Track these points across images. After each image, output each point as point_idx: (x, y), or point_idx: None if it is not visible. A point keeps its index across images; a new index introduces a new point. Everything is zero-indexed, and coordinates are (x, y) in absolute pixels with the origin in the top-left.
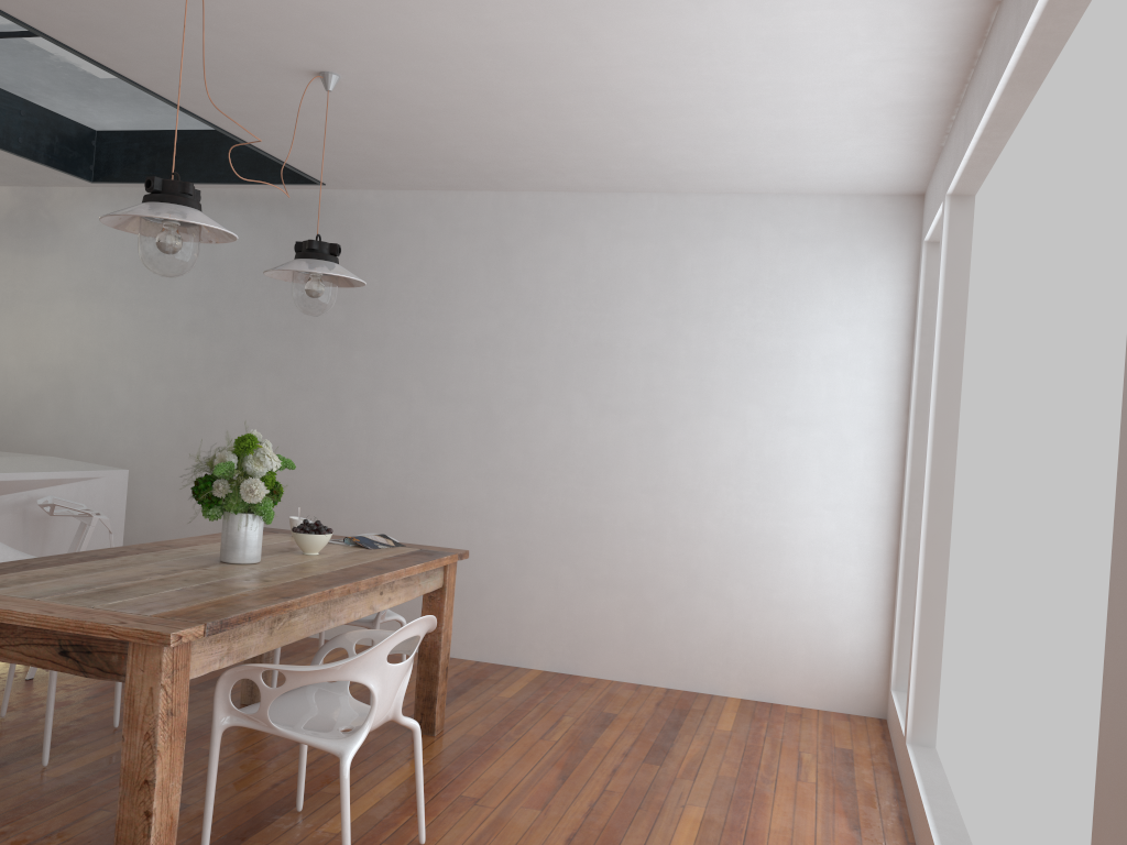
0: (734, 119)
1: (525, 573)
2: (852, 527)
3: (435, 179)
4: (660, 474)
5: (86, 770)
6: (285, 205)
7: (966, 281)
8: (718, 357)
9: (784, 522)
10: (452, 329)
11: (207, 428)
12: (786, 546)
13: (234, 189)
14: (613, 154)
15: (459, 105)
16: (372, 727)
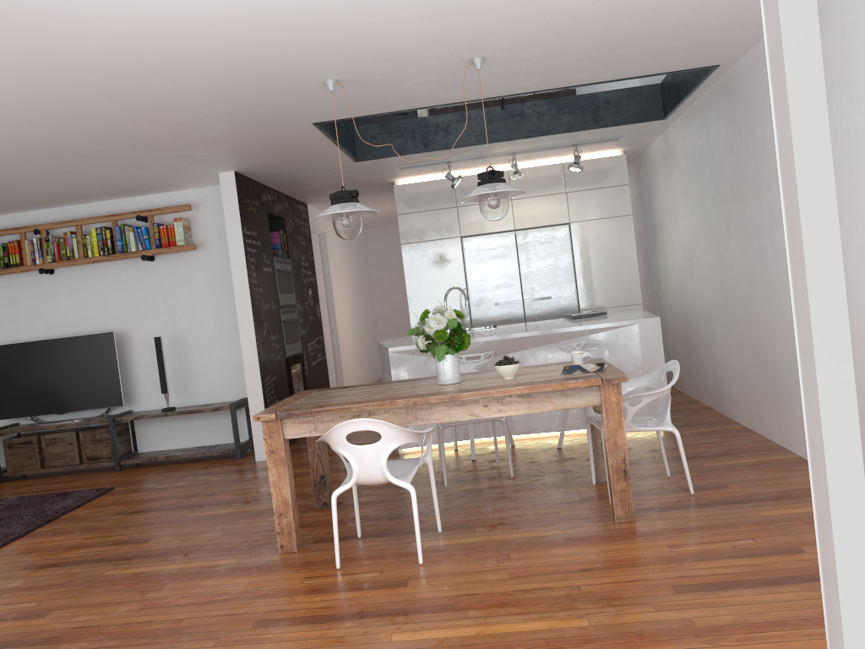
0: None
1: (863, 397)
2: None
3: (736, 30)
4: None
5: (449, 492)
6: (723, 89)
7: None
8: None
9: None
10: None
11: (726, 278)
12: None
13: (708, 90)
14: None
15: (543, 25)
16: (365, 481)
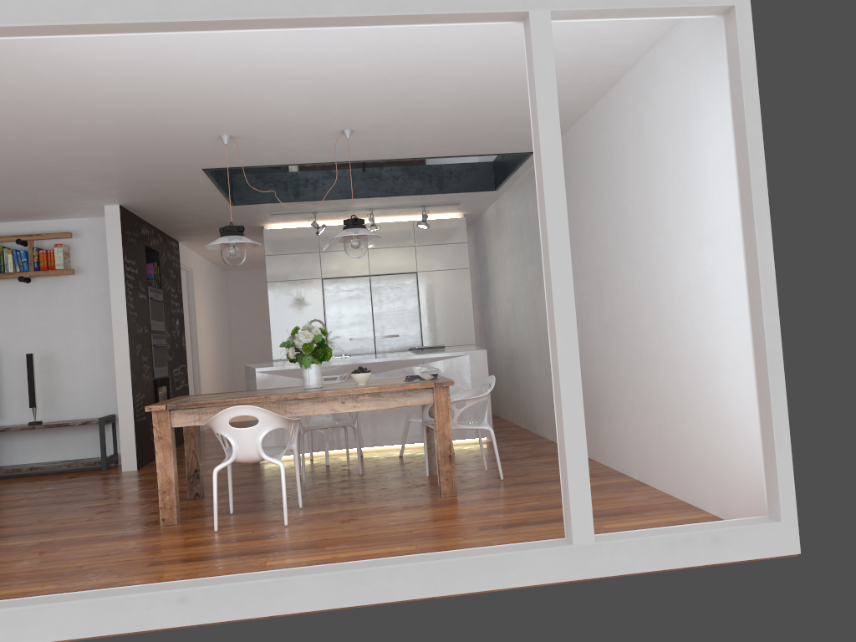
0: (453, 43)
1: (623, 402)
2: (750, 339)
3: None
4: (658, 310)
5: (307, 485)
6: None
7: (535, 93)
8: (666, 195)
9: (714, 340)
10: (582, 225)
11: (538, 319)
12: (718, 364)
13: (527, 170)
14: (516, 80)
15: (399, 110)
16: (243, 458)
